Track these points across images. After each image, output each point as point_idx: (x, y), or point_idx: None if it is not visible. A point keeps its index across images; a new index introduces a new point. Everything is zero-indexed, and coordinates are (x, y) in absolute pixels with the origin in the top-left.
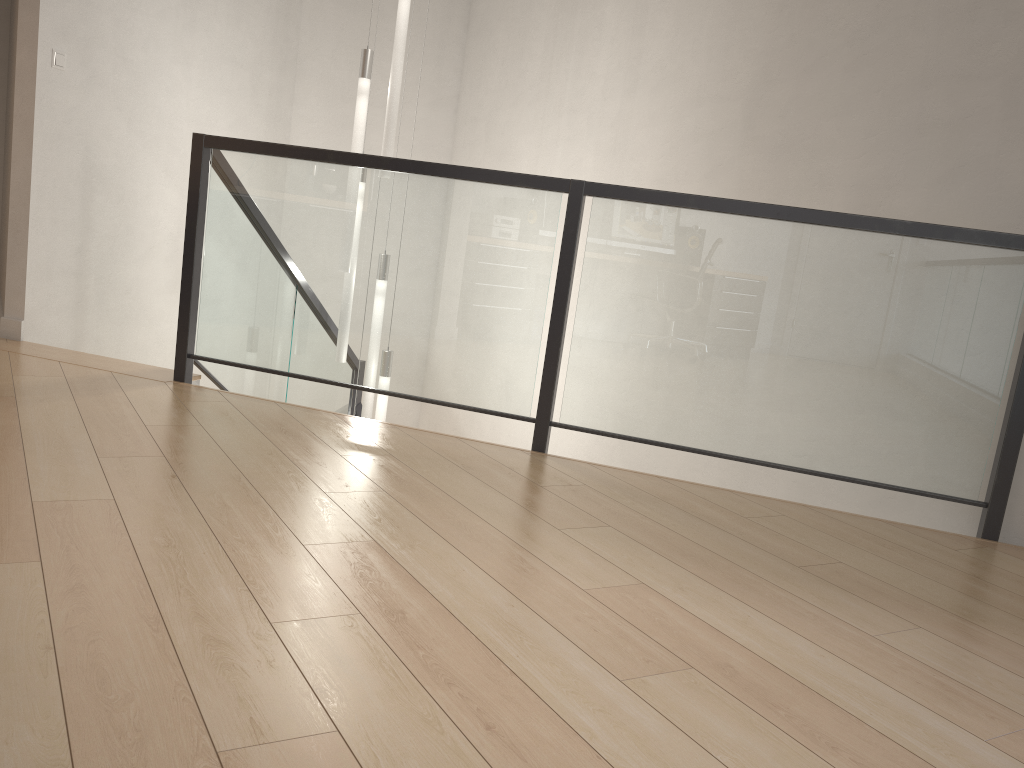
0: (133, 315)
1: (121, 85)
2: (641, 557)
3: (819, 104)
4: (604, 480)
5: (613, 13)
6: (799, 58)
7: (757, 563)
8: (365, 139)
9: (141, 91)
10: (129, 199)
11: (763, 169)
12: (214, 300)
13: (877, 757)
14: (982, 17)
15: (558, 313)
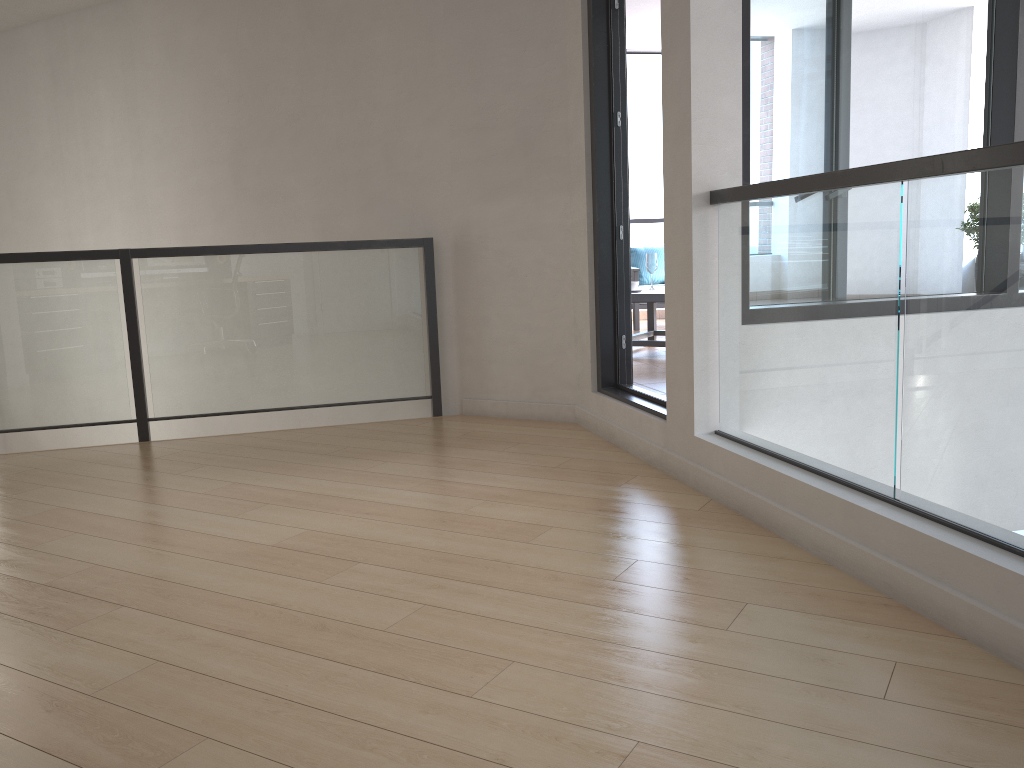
0: None
1: None
2: (232, 473)
3: (280, 164)
4: (198, 445)
5: (107, 97)
6: (259, 133)
7: (301, 459)
8: None
9: None
10: None
11: (255, 211)
12: None
13: (357, 506)
14: (361, 107)
15: (134, 342)
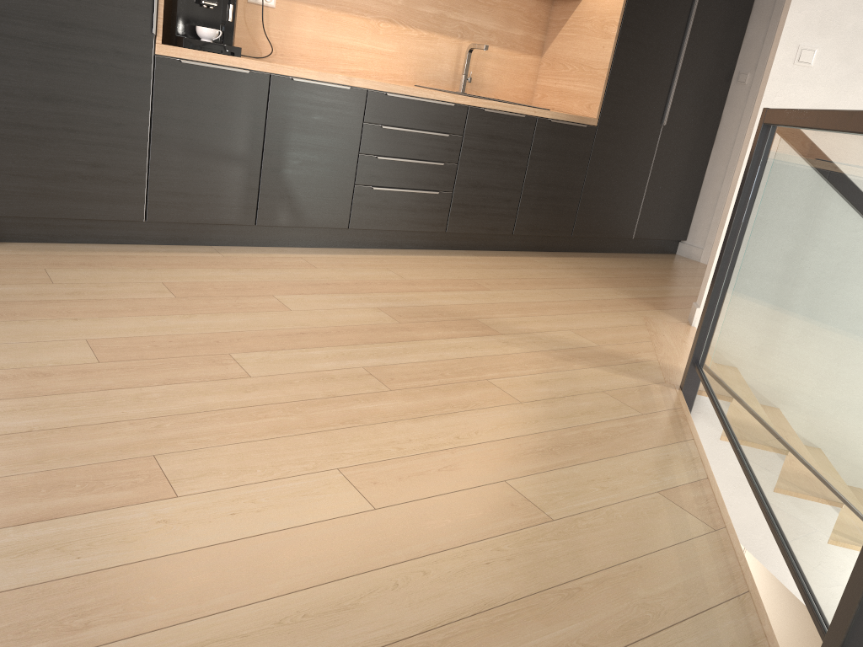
0: None
1: None
2: None
3: None
4: None
5: None
6: None
7: None
8: None
9: None
10: None
11: None
12: (720, 306)
13: None
14: None
15: None
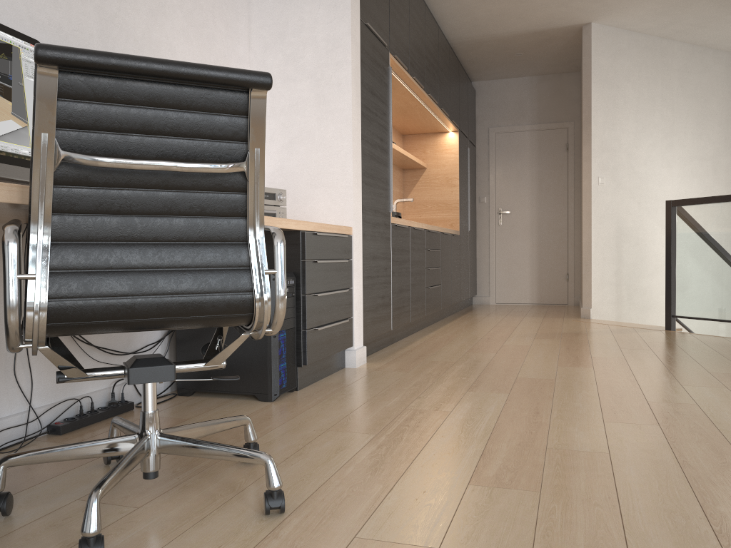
0: (648, 306)
1: (633, 186)
2: None
3: None
4: None
5: None
6: None
7: None
8: None
9: (644, 186)
10: (641, 243)
11: None
12: (683, 284)
13: None
14: None
15: None
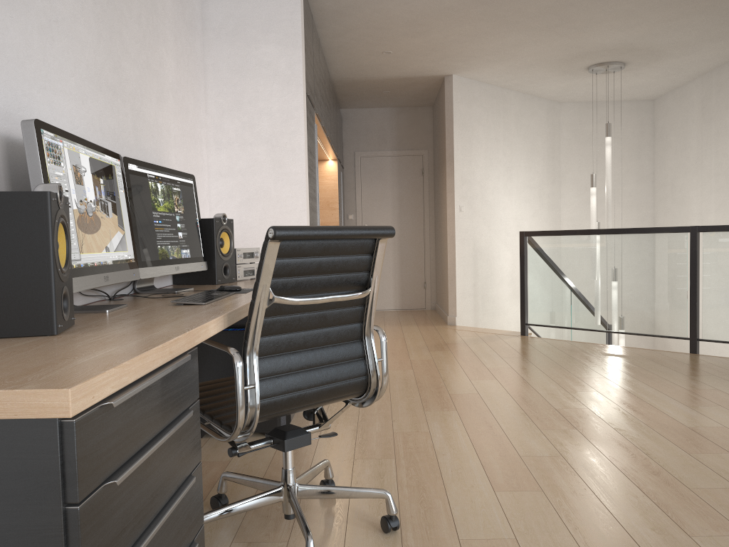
0: (496, 311)
1: (484, 212)
2: (722, 383)
3: None
4: (723, 362)
5: None
6: None
7: None
8: (601, 207)
9: (492, 212)
10: (491, 259)
11: None
12: (534, 299)
13: None
14: None
15: (693, 287)
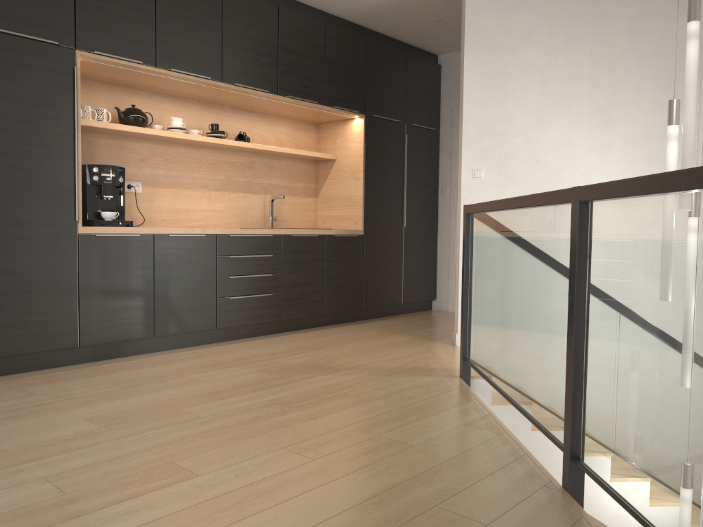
0: None
1: (534, 178)
2: None
3: None
4: None
5: None
6: None
7: None
8: None
9: (555, 179)
10: None
11: None
12: (470, 319)
13: None
14: None
15: (569, 333)
